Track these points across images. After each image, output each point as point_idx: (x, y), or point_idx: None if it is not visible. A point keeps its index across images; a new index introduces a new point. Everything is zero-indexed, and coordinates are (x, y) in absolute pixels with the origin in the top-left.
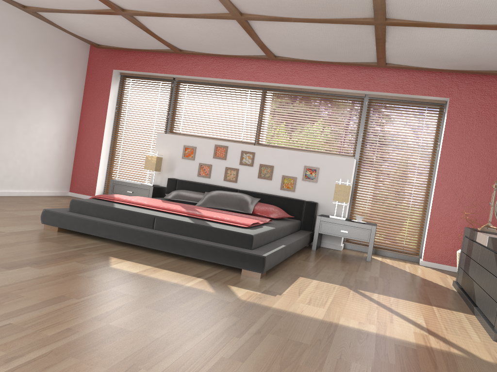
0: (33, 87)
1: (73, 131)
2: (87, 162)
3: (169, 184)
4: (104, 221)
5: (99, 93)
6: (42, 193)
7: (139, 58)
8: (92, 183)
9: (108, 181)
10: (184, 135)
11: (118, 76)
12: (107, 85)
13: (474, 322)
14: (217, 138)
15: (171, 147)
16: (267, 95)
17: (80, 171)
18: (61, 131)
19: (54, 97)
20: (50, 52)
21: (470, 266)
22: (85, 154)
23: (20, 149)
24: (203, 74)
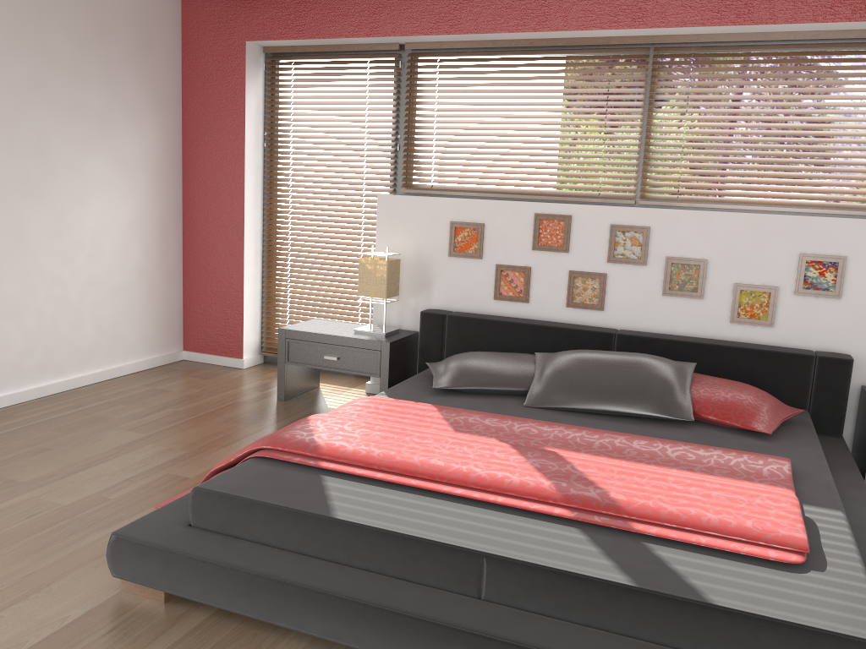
0: (54, 115)
1: (170, 208)
2: (214, 277)
3: (426, 327)
4: (311, 577)
5: (219, 107)
6: (121, 371)
7: (308, 4)
8: (234, 327)
9: (270, 318)
10: (444, 192)
11: (260, 56)
12: (238, 85)
13: None
14: (532, 192)
15: (418, 228)
16: (665, 64)
17: (200, 300)
18: (144, 213)
19: (112, 131)
20: (82, 14)
21: None
22: (206, 260)
23: (48, 279)
24: (483, 25)
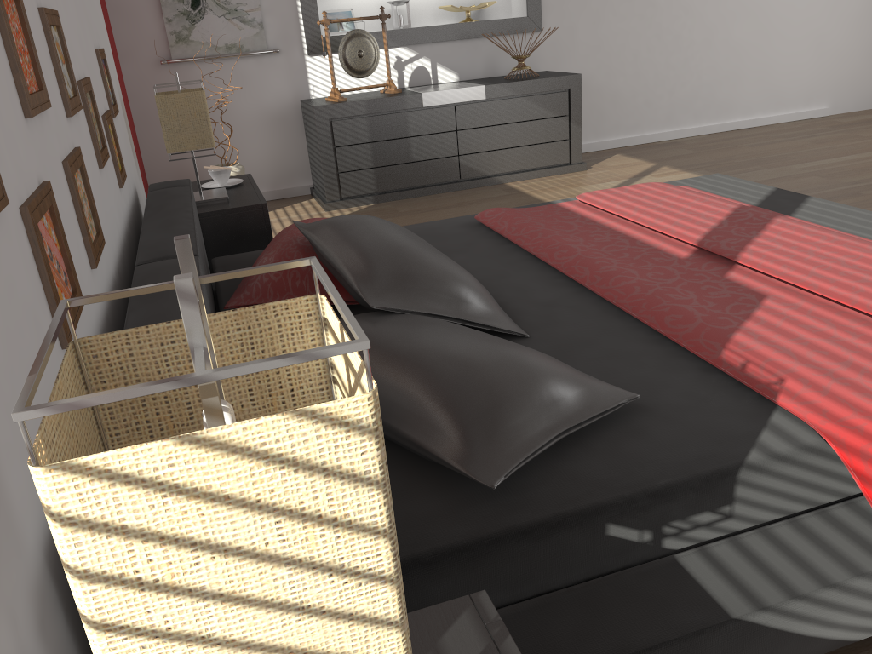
0: None
1: None
2: None
3: None
4: None
5: None
6: None
7: None
8: None
9: None
10: None
11: None
12: None
13: (538, 179)
14: None
15: None
16: None
17: None
18: None
19: None
20: None
21: (417, 148)
22: None
23: None
24: None
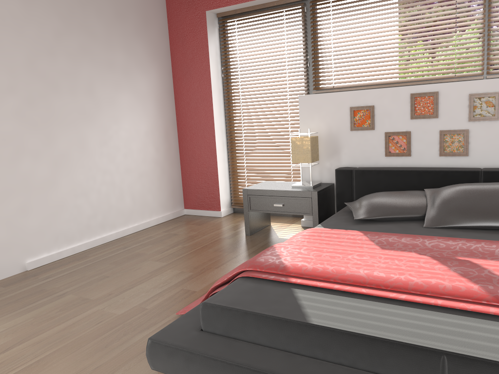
0: (96, 70)
1: (169, 121)
2: (199, 162)
3: (340, 179)
4: (298, 372)
5: (193, 55)
6: (149, 224)
7: None
8: (213, 191)
9: (235, 184)
10: (342, 89)
11: (215, 20)
12: (203, 39)
13: None
14: (405, 81)
15: (327, 114)
16: None
17: (192, 177)
18: (154, 126)
19: (131, 76)
20: (107, 6)
21: None
22: (193, 152)
23: (101, 171)
24: None
